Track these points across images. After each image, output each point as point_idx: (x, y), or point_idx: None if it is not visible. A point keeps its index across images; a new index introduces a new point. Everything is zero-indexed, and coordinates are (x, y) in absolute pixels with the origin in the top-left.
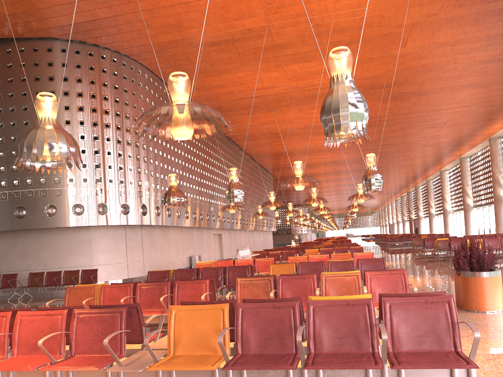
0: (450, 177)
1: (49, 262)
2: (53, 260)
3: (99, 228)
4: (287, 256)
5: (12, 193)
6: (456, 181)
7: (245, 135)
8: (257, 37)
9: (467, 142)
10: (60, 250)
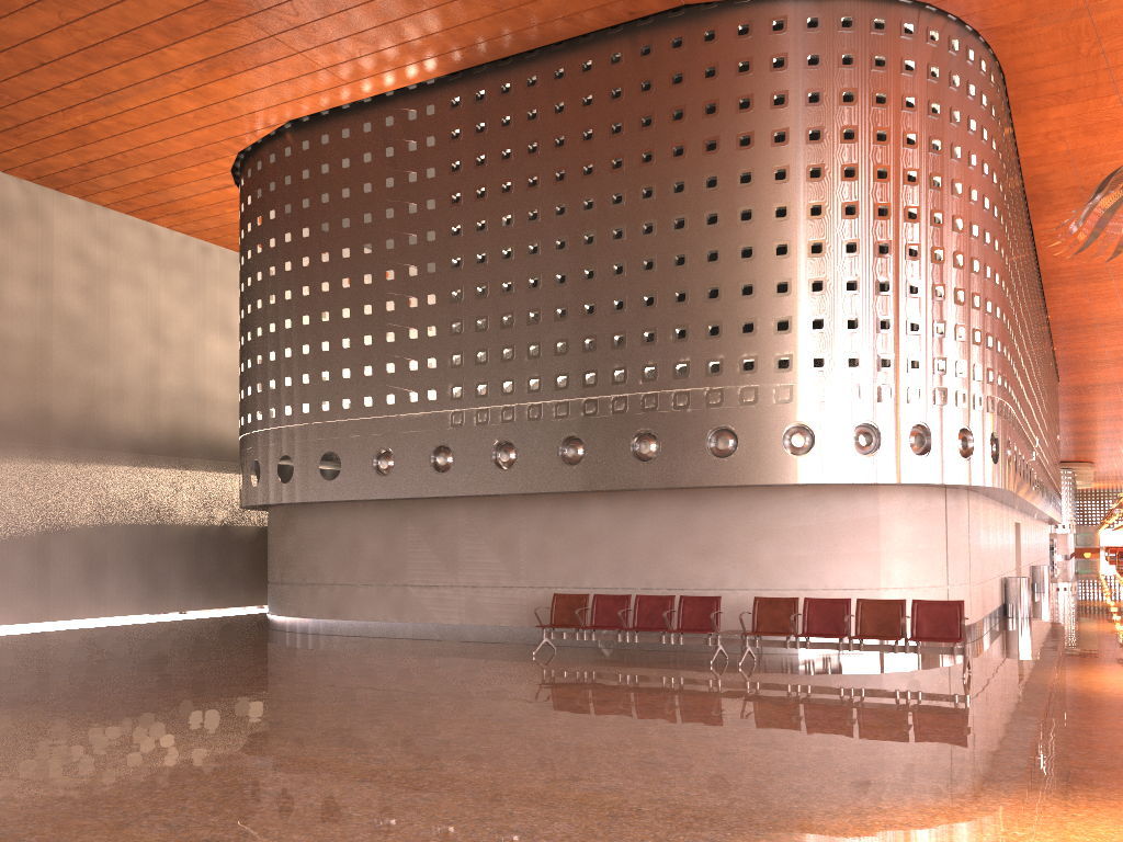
0: None
1: (775, 574)
2: (786, 569)
3: (897, 490)
4: None
5: (703, 394)
6: None
7: (1090, 268)
8: None
9: None
10: (803, 543)
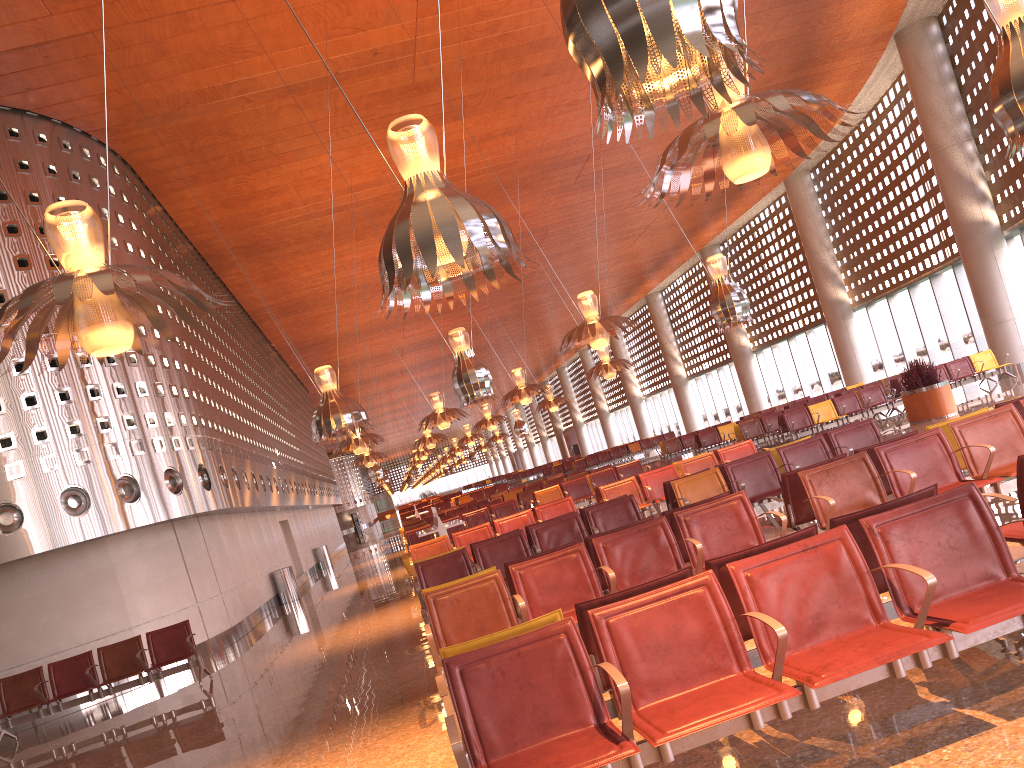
0: (628, 336)
1: (23, 648)
2: (34, 640)
3: (125, 536)
4: (502, 514)
5: None
6: (642, 340)
7: (285, 304)
8: (385, 69)
9: (669, 260)
10: (44, 610)
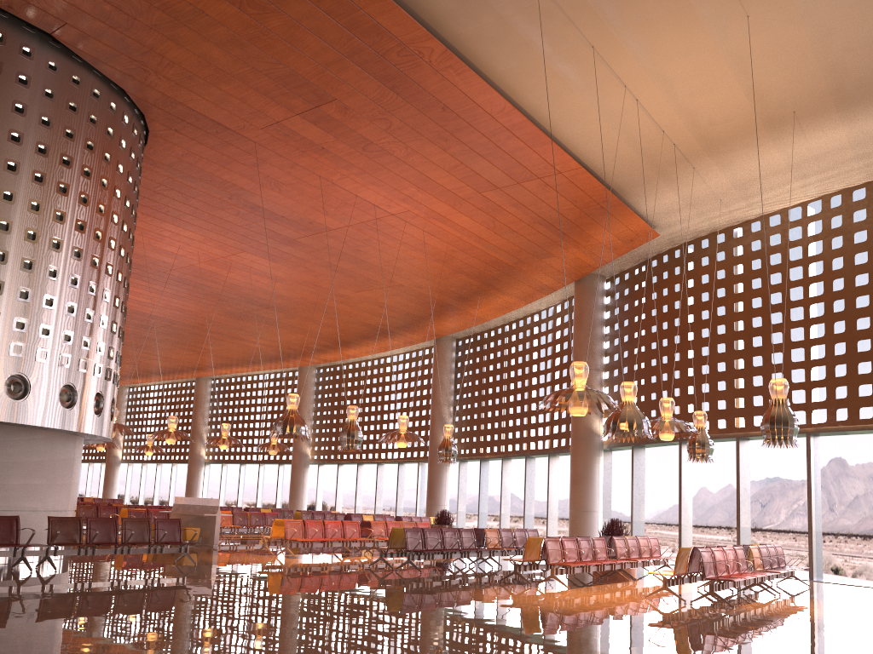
0: None
1: (18, 498)
2: (26, 494)
3: (81, 440)
4: None
5: (8, 344)
6: None
7: None
8: (299, 228)
9: (178, 373)
10: (39, 474)
